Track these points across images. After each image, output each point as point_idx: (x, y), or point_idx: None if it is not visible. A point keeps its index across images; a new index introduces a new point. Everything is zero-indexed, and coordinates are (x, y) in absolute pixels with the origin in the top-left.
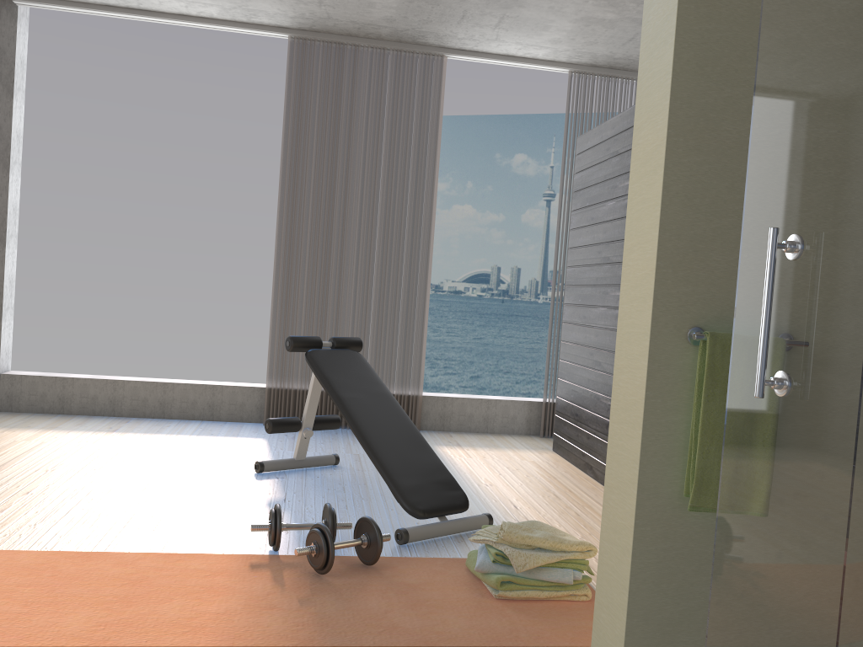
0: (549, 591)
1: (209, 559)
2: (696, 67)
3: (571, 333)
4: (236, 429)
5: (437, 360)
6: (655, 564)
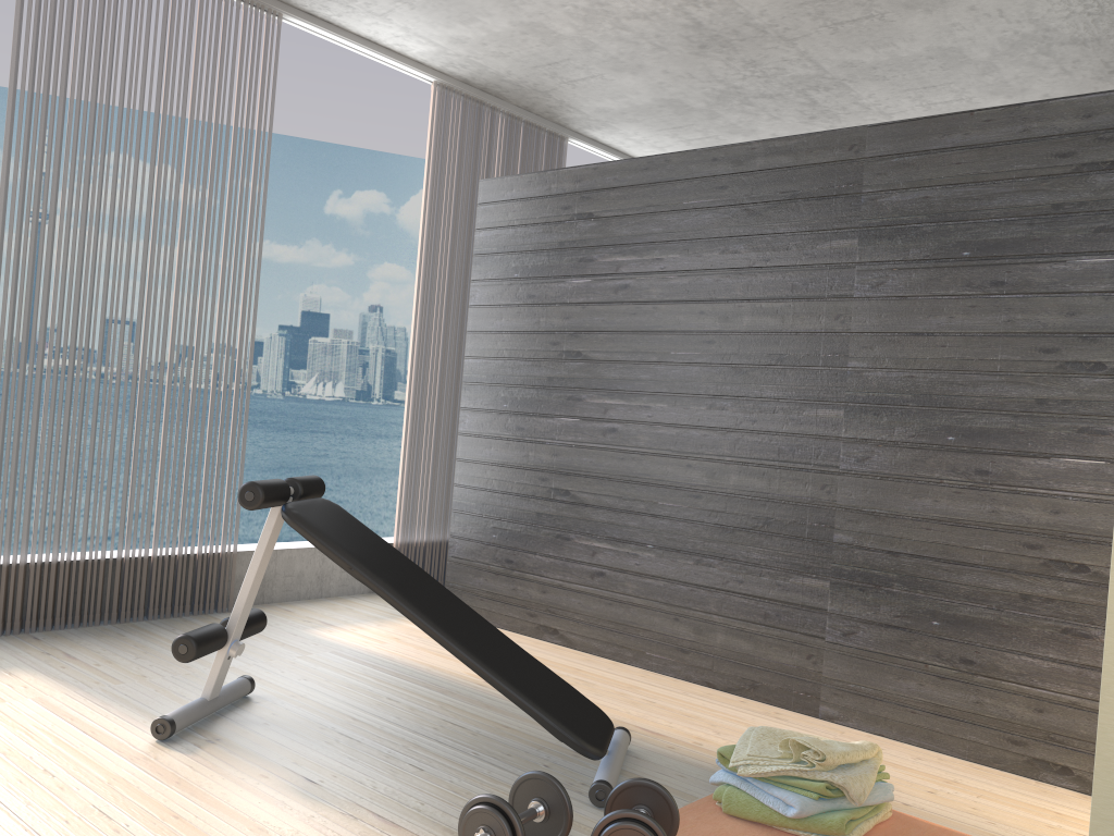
0: (872, 818)
1: None
2: None
3: (486, 449)
4: None
5: None
6: None
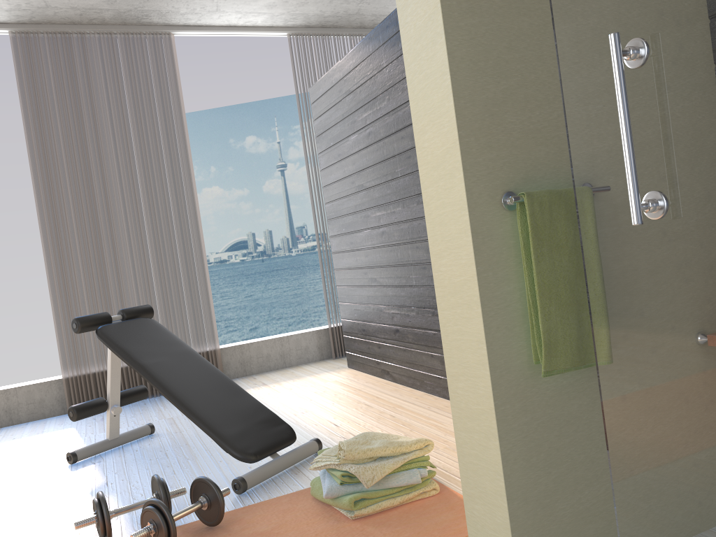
0: (401, 496)
1: None
2: None
3: (342, 260)
4: (40, 426)
5: (218, 322)
6: (521, 440)
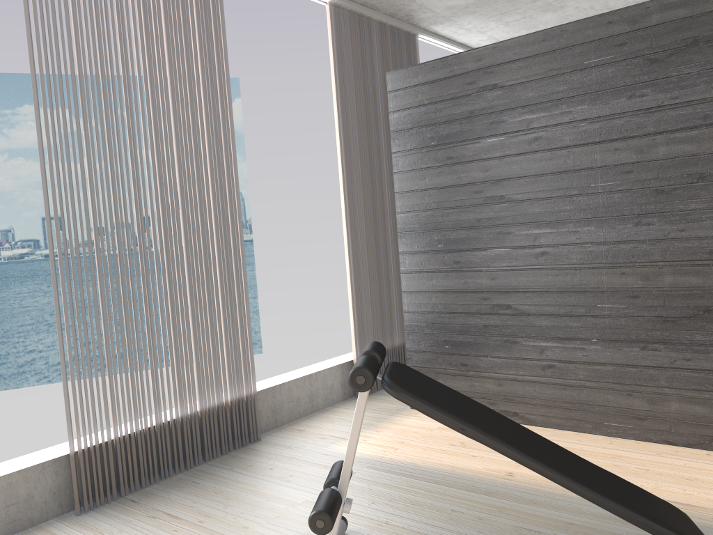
0: None
1: None
2: None
3: (428, 281)
4: None
5: None
6: None
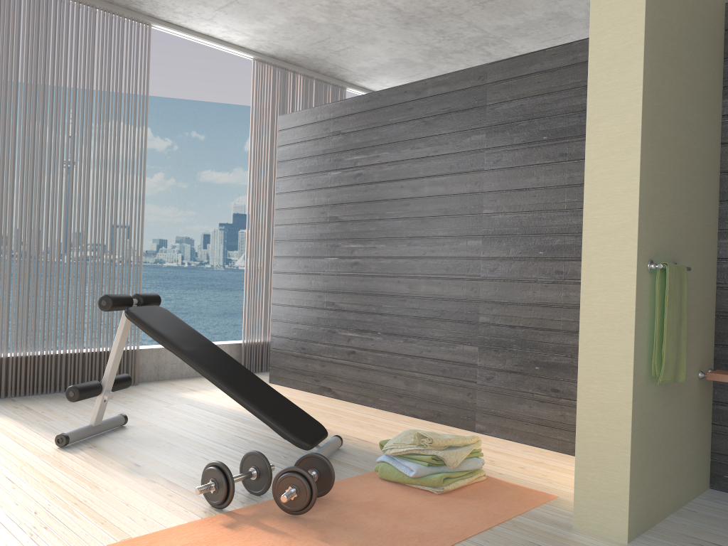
0: (467, 478)
1: (179, 533)
2: (649, 83)
3: (288, 280)
4: None
5: None
6: (638, 426)
